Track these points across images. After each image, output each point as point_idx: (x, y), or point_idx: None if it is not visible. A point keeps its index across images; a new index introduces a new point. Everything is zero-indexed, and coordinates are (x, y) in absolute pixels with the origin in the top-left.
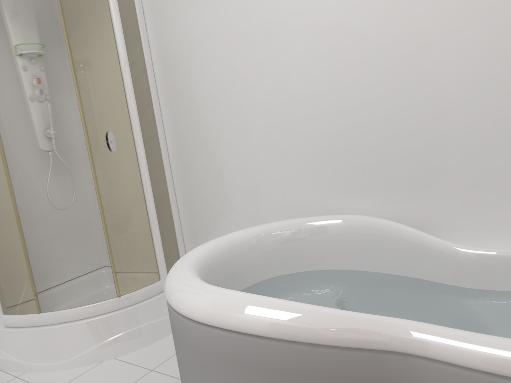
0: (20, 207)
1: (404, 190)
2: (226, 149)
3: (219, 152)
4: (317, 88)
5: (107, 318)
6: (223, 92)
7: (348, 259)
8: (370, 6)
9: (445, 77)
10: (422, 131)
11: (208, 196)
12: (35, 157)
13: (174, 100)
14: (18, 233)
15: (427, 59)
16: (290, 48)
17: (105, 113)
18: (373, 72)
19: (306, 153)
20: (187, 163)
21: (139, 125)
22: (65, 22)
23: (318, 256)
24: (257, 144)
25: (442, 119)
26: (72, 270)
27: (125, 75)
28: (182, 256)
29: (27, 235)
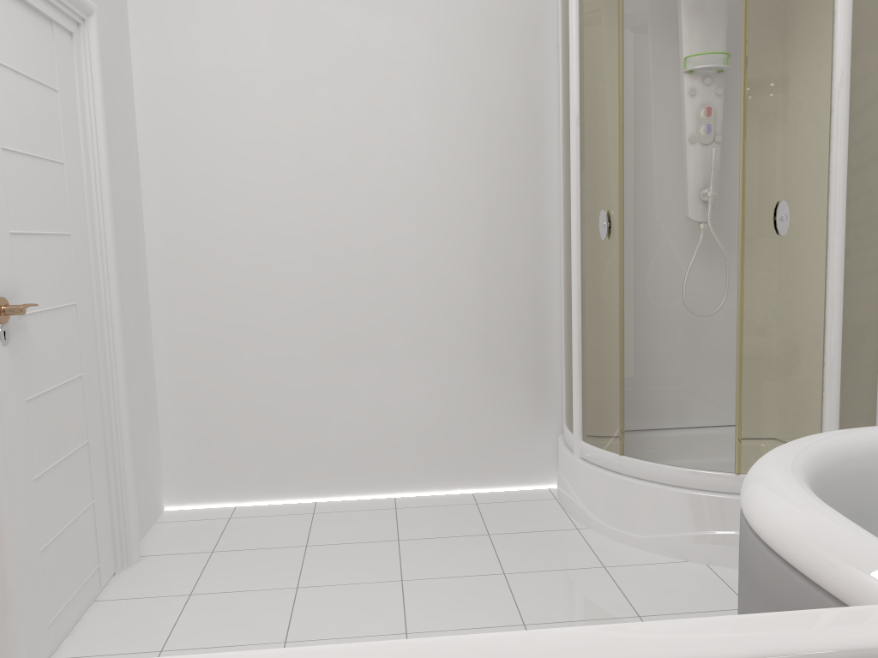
0: (644, 300)
1: None
2: None
3: None
4: None
5: (709, 499)
6: None
7: None
8: None
9: None
10: None
11: None
12: (682, 230)
13: None
14: (617, 334)
15: None
16: None
17: (781, 170)
18: None
19: None
20: None
21: (843, 195)
22: (746, 19)
23: None
24: None
25: None
26: (700, 413)
27: (836, 104)
28: None
29: (645, 343)
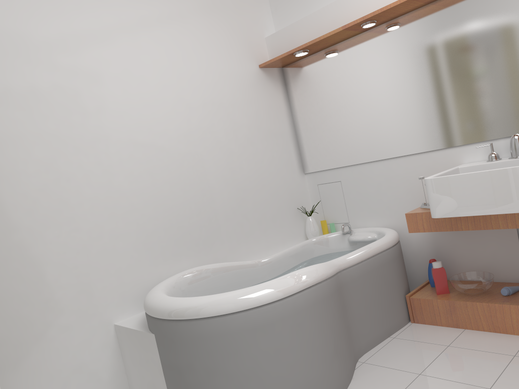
0: None
1: (203, 247)
2: (49, 248)
3: (40, 253)
4: (140, 185)
5: None
6: (44, 191)
7: None
8: (169, 134)
9: (212, 177)
10: (206, 209)
11: (23, 309)
12: None
13: None
14: None
15: (202, 168)
16: (115, 155)
17: None
18: (176, 174)
19: (136, 236)
20: None
21: None
22: None
23: None
24: (87, 237)
25: (214, 201)
26: None
27: None
28: None
29: None
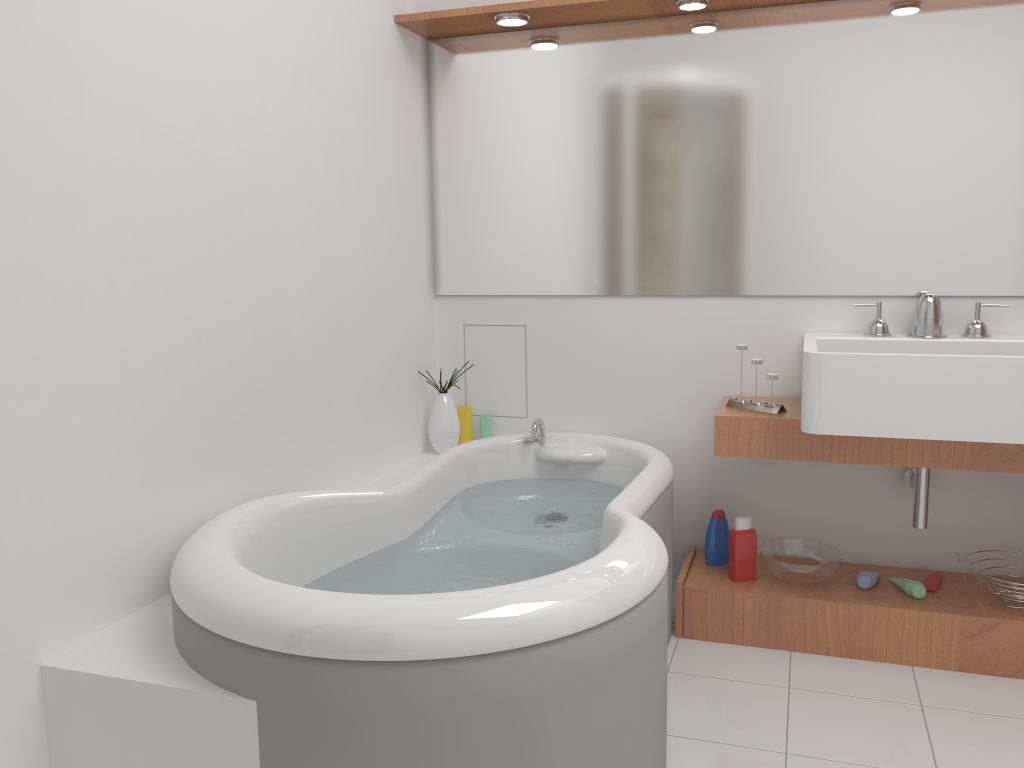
0: None
1: (258, 445)
2: None
3: None
4: (143, 250)
5: None
6: None
7: None
8: (220, 123)
9: (291, 266)
10: (273, 346)
11: None
12: None
13: None
14: None
15: (277, 236)
16: (94, 143)
17: None
18: (224, 240)
19: (120, 398)
20: None
21: None
22: None
23: None
24: None
25: (290, 328)
26: None
27: None
28: None
29: None
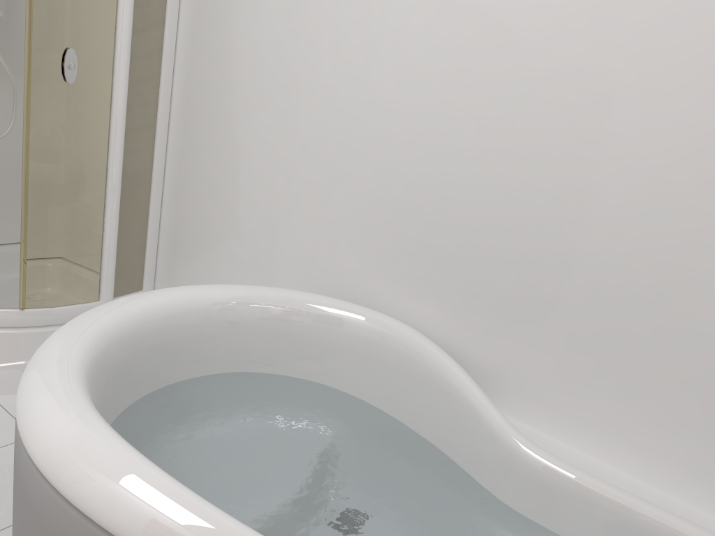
0: None
1: (486, 312)
2: (253, 140)
3: (243, 140)
4: (415, 101)
5: None
6: (275, 48)
7: (365, 383)
8: None
9: (612, 164)
10: (545, 236)
11: (208, 201)
12: None
13: (200, 31)
14: None
15: (596, 124)
16: (396, 18)
17: (70, 16)
18: (506, 111)
19: (366, 196)
20: (192, 138)
21: (128, 54)
22: None
23: (323, 363)
24: (300, 151)
25: (582, 230)
26: None
27: None
28: (149, 272)
29: None
